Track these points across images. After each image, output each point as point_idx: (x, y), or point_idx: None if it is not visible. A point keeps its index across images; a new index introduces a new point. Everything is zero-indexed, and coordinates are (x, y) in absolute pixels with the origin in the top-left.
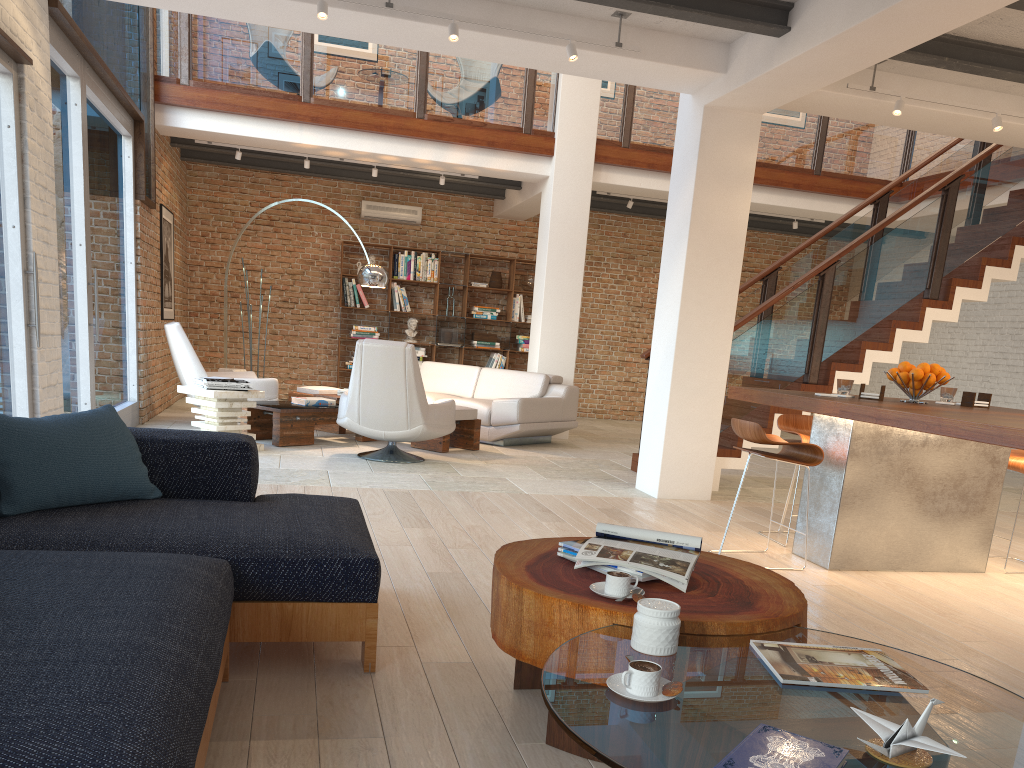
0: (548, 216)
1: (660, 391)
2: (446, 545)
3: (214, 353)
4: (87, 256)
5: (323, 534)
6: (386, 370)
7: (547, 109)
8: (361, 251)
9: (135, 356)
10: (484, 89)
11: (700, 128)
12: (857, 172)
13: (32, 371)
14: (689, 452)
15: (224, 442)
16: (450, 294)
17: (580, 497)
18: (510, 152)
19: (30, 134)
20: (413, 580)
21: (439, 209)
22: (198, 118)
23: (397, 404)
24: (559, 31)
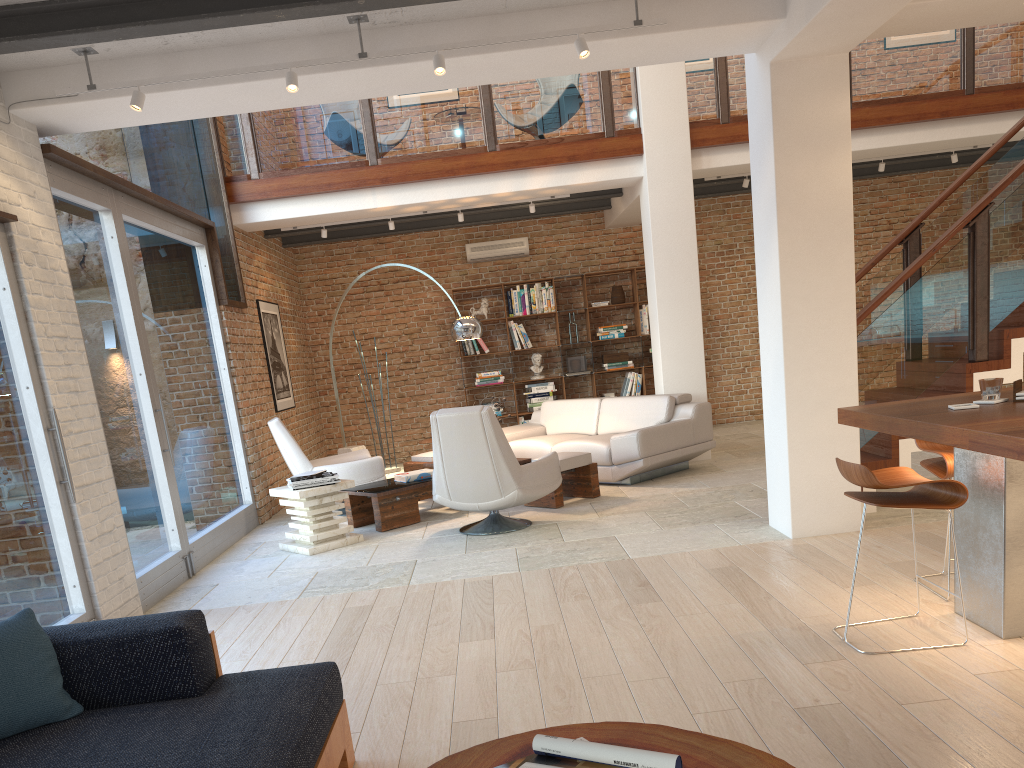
0: (648, 220)
1: (776, 411)
2: (497, 667)
3: (348, 427)
4: (150, 383)
5: (217, 766)
6: (465, 439)
7: (628, 104)
8: (474, 295)
9: (243, 459)
10: (555, 102)
11: (770, 90)
12: (1023, 77)
13: (75, 526)
14: (824, 478)
15: (153, 631)
16: (572, 319)
17: (694, 553)
18: (595, 161)
19: (31, 290)
20: (429, 740)
21: (546, 234)
22: (274, 208)
23: (484, 473)
24: (567, 27)
